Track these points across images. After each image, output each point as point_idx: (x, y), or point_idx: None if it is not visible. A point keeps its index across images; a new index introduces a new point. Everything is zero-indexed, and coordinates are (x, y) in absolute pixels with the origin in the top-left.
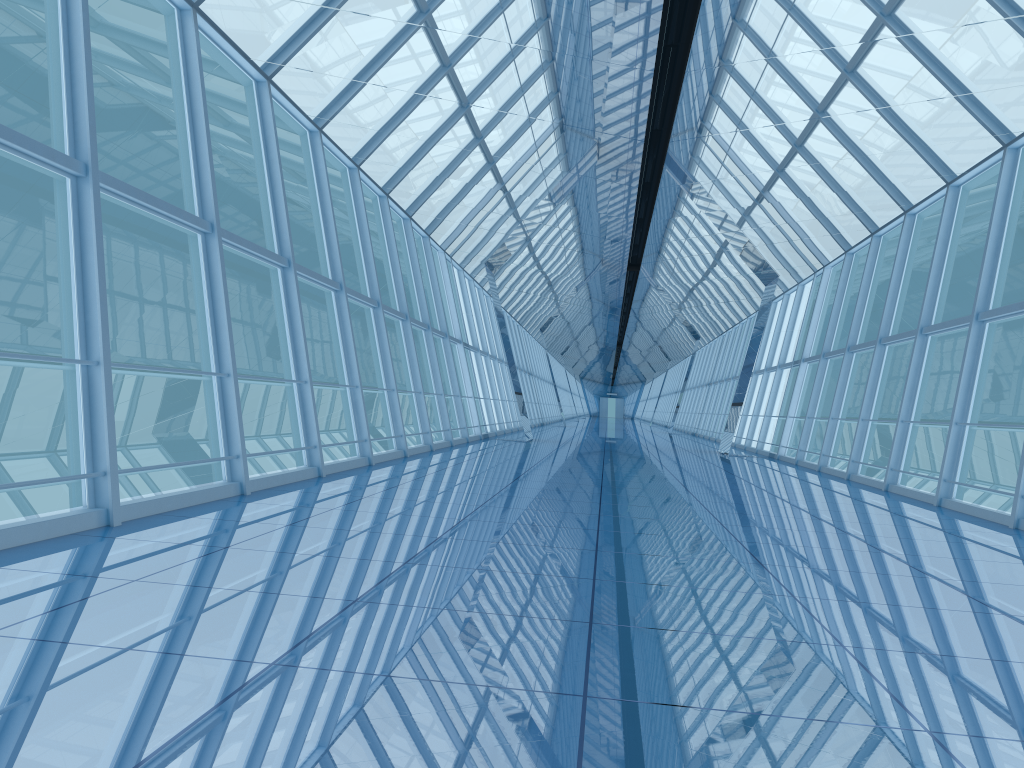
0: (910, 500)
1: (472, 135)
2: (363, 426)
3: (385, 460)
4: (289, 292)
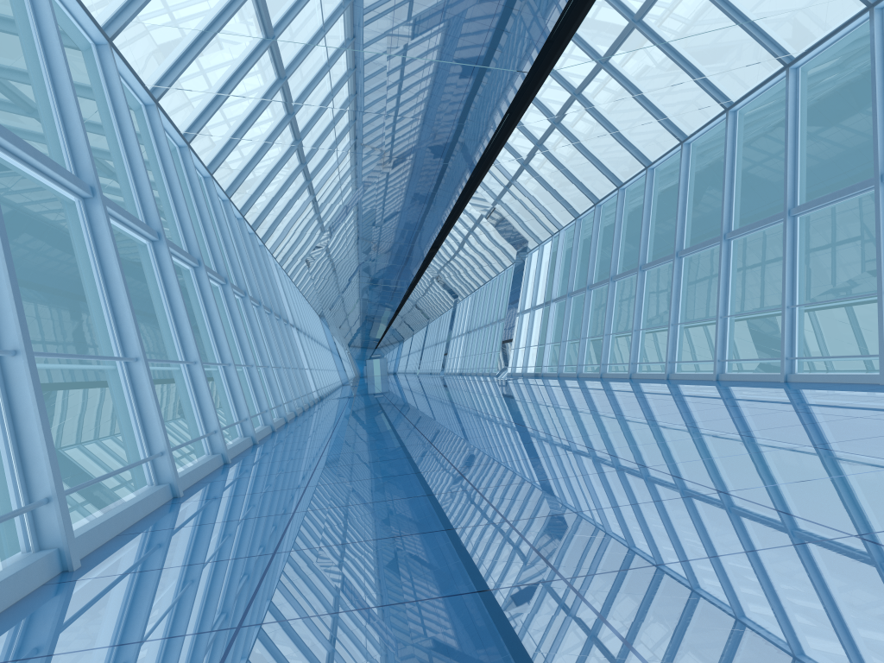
0: (649, 379)
1: (344, 171)
2: (277, 395)
3: (290, 419)
4: (229, 302)
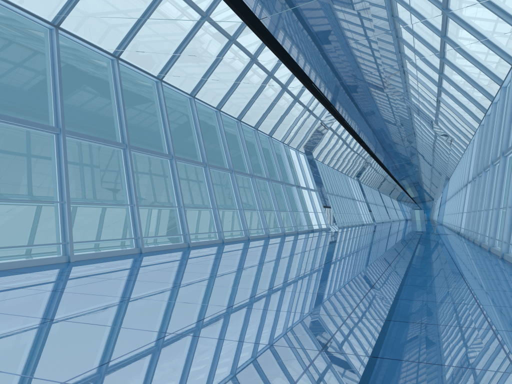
0: (480, 249)
1: (246, 93)
2: (219, 225)
3: (234, 240)
4: (173, 169)
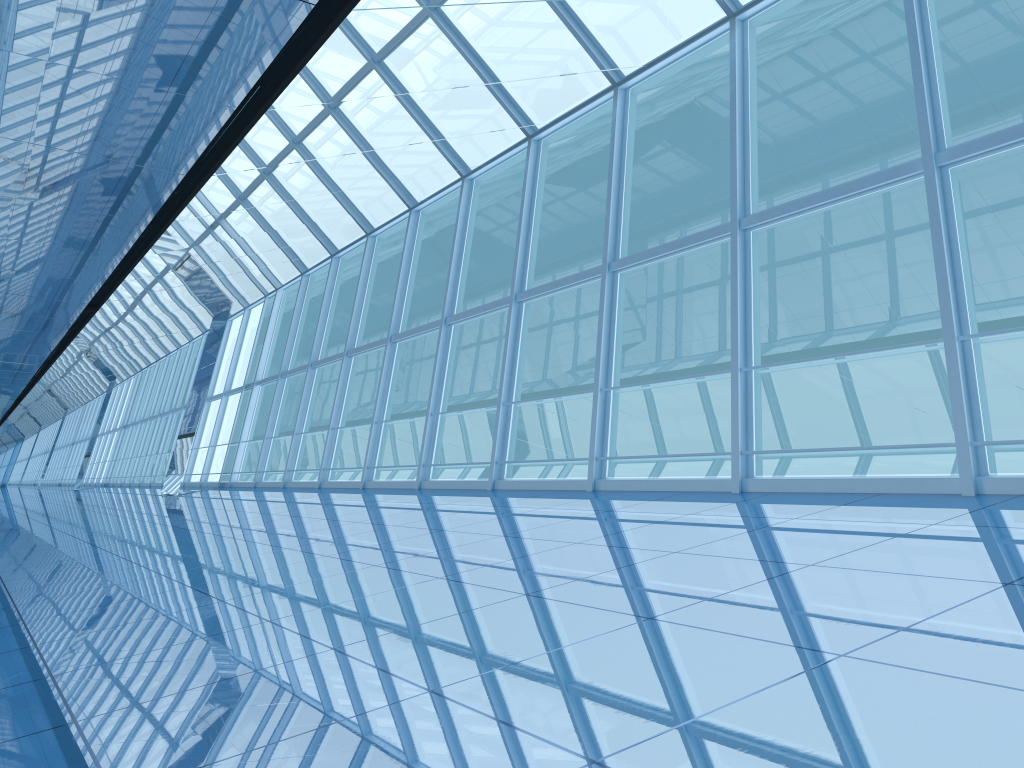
0: (393, 490)
1: None
2: None
3: None
4: None
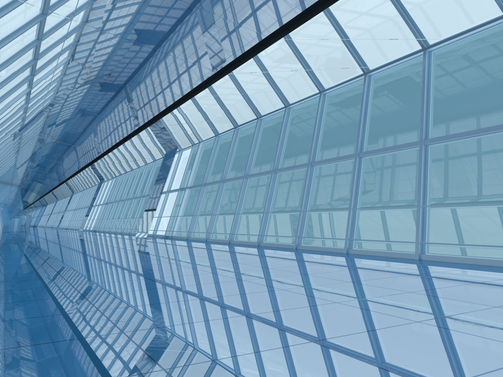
0: (280, 248)
1: (101, 56)
2: None
3: None
4: None
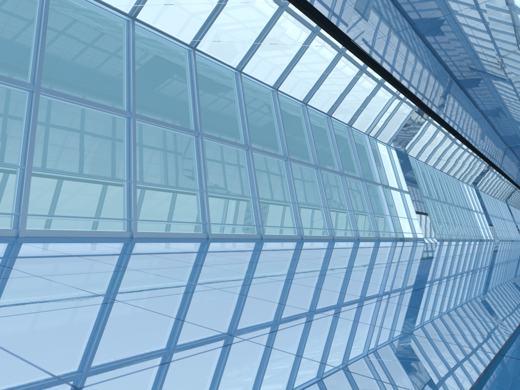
0: None
1: (285, 61)
2: (259, 218)
3: (279, 238)
4: (199, 148)
